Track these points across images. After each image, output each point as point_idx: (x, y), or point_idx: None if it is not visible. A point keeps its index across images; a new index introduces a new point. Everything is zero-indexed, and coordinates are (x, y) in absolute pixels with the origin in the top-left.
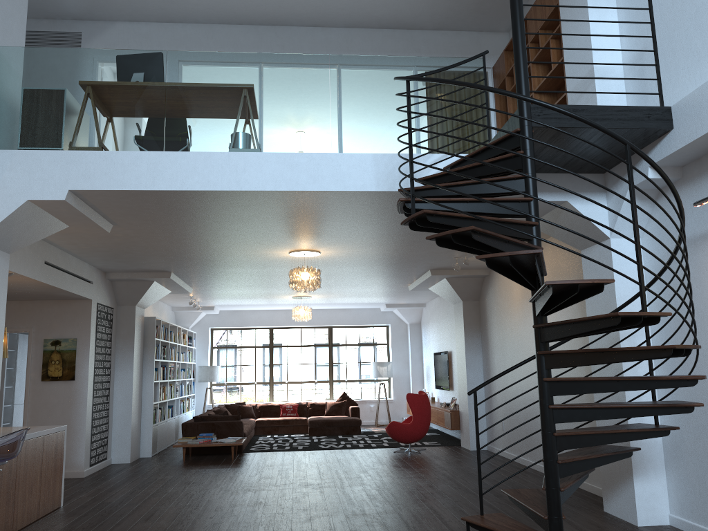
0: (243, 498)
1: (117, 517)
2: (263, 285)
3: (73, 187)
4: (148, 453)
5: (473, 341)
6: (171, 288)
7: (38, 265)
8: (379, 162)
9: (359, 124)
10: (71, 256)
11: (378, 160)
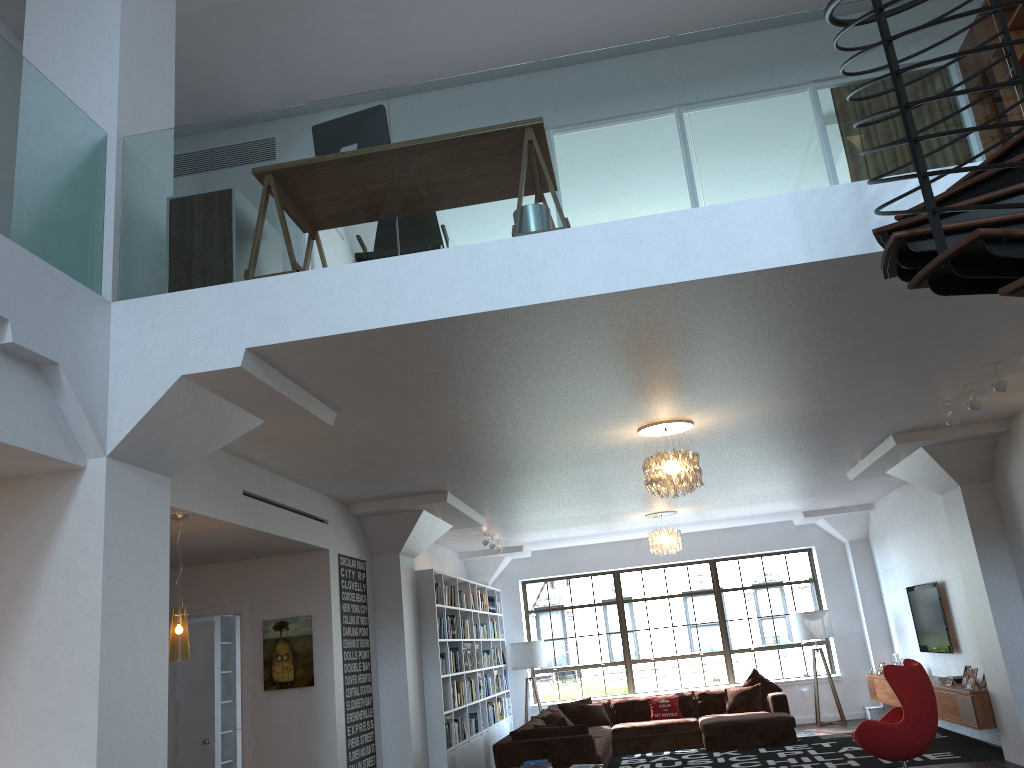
0: None
1: None
2: (597, 500)
3: (253, 342)
4: None
5: (996, 557)
6: (452, 520)
7: (232, 497)
8: (804, 208)
9: (750, 146)
10: (288, 481)
11: (802, 204)
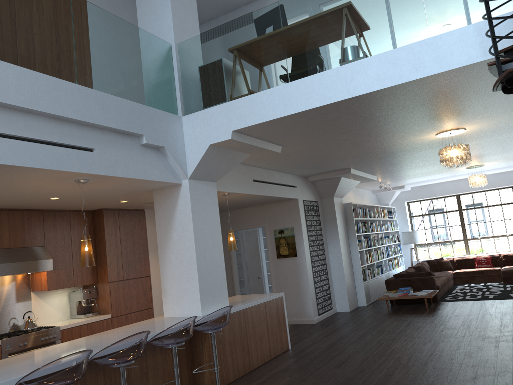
0: (421, 349)
1: (320, 362)
2: (433, 164)
3: (234, 128)
4: (363, 303)
5: None
6: (358, 179)
7: (248, 183)
8: (482, 30)
9: None
10: (274, 172)
11: (481, 29)
